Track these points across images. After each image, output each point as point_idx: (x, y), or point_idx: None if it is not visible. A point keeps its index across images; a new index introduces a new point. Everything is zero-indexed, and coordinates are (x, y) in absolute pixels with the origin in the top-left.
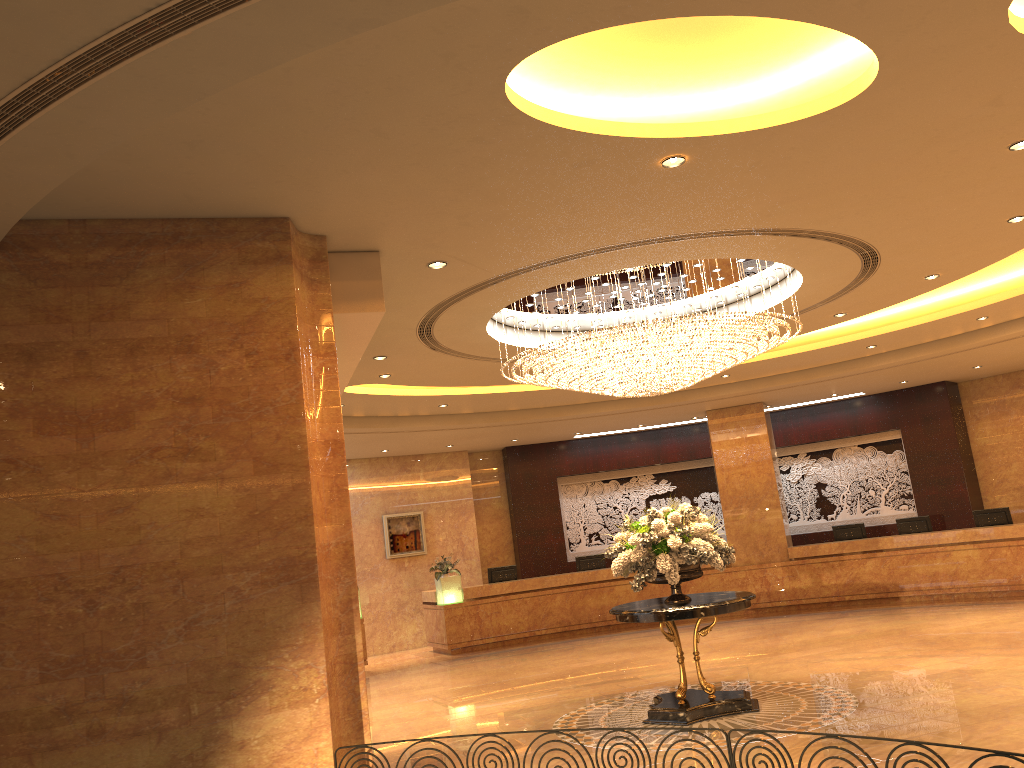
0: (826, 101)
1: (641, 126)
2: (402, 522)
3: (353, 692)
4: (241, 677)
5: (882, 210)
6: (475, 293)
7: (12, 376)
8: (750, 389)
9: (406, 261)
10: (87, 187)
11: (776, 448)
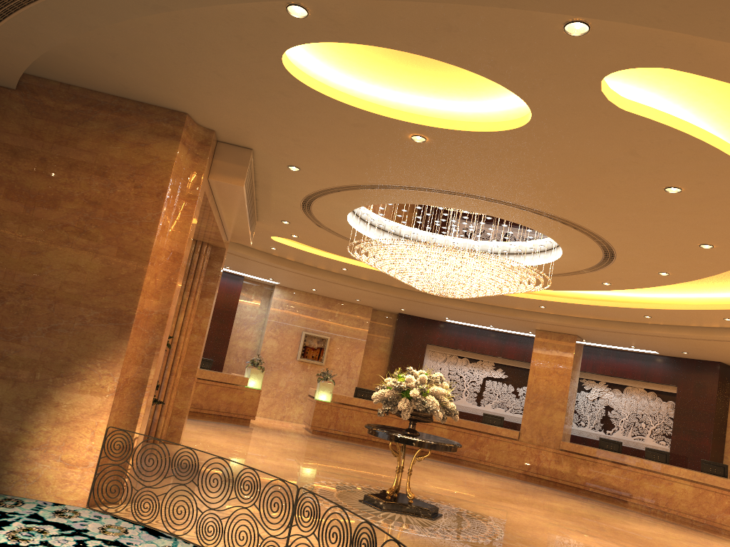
0: (510, 123)
1: (391, 110)
2: (314, 340)
3: (138, 401)
4: (69, 367)
5: (593, 211)
6: (328, 194)
7: (2, 161)
8: (561, 322)
9: (273, 160)
10: (64, 66)
11: (586, 372)
